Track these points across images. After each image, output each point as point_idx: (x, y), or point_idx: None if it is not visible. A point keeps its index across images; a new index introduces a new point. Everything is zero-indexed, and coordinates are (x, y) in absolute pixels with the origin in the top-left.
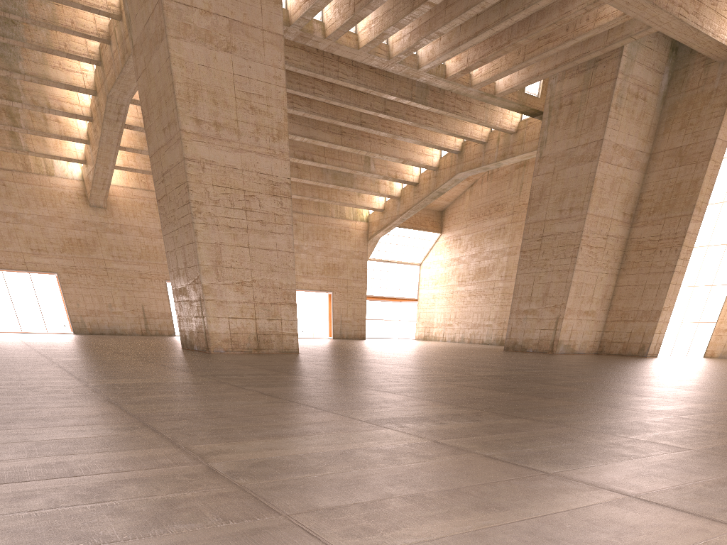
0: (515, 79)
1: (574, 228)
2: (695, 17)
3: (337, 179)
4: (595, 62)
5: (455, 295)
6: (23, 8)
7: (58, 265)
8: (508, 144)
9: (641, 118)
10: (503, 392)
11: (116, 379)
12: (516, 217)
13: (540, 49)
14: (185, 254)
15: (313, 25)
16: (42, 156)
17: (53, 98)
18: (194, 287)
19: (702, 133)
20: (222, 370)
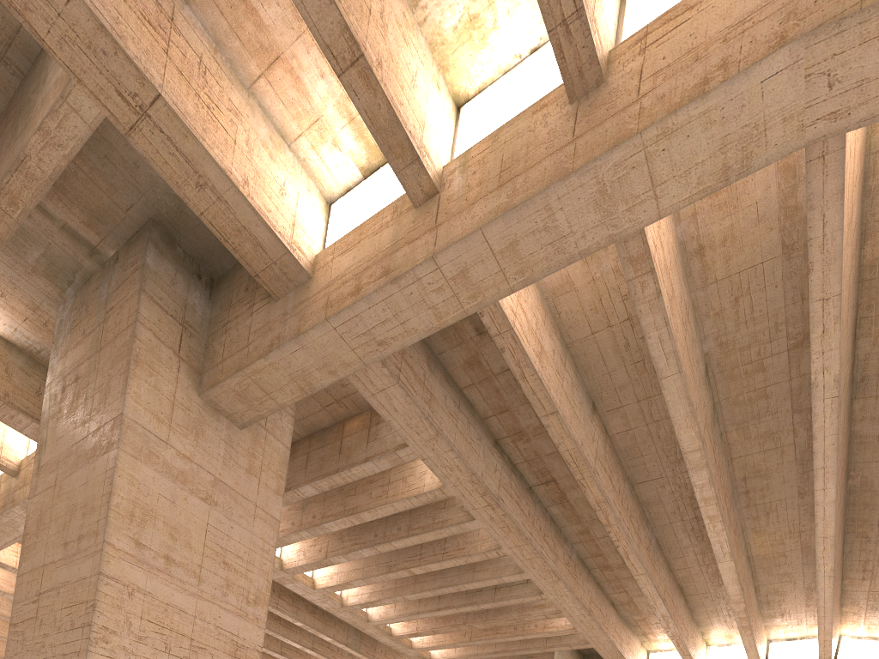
0: (452, 653)
1: None
2: (620, 646)
3: None
4: (527, 657)
5: None
6: None
7: None
8: None
9: None
10: None
11: None
12: None
13: (488, 636)
14: None
15: None
16: None
17: None
18: None
19: None
20: None
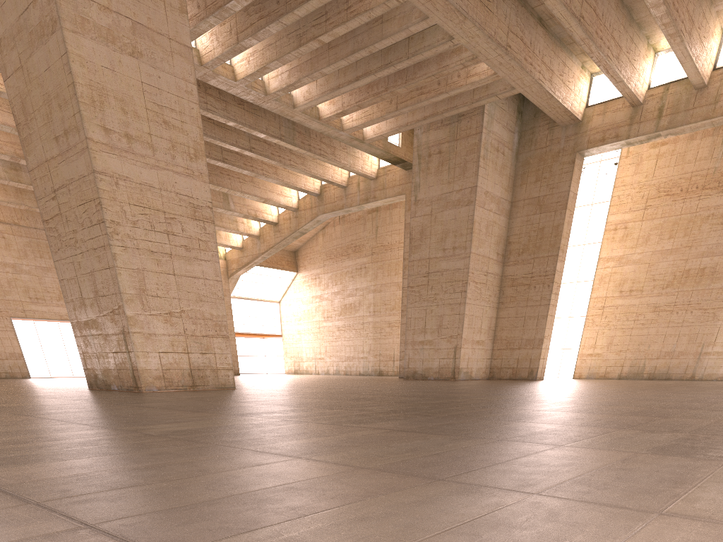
0: (384, 127)
1: (460, 265)
2: (550, 84)
3: None
4: (458, 116)
5: (322, 330)
6: None
7: None
8: (370, 189)
9: (502, 170)
10: (602, 414)
11: (154, 425)
12: (376, 257)
13: (413, 99)
14: (96, 281)
15: None
16: None
17: None
18: (112, 318)
19: (556, 185)
20: (233, 408)
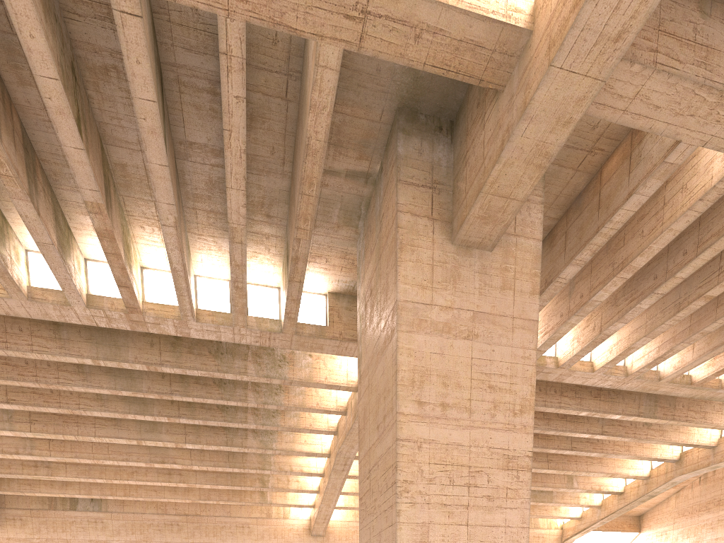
0: None
1: None
2: None
3: (537, 498)
4: None
5: None
6: (280, 400)
7: None
8: None
9: None
10: None
11: None
12: None
13: None
14: (381, 540)
15: (545, 360)
16: (281, 505)
17: (296, 465)
18: None
19: None
20: None
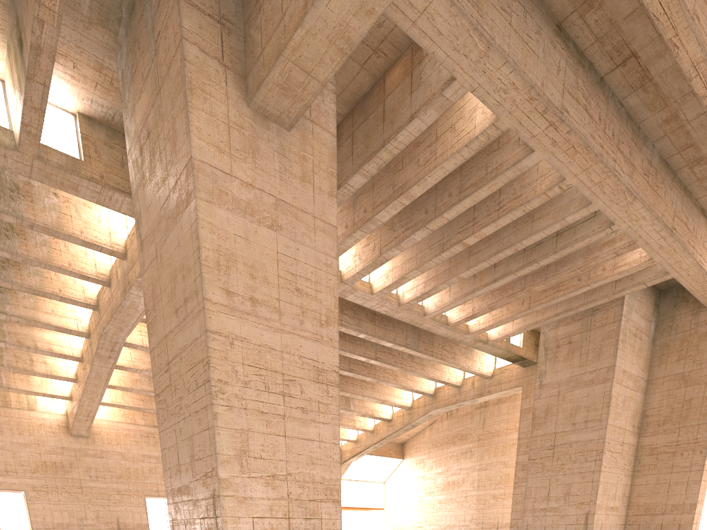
0: (510, 328)
1: (594, 436)
2: None
3: None
4: (592, 311)
5: (423, 503)
6: (14, 247)
7: (27, 483)
8: (484, 385)
9: (639, 352)
10: None
11: None
12: (482, 442)
13: (548, 297)
14: (193, 445)
15: None
16: (24, 392)
17: (42, 341)
18: (204, 482)
19: (705, 360)
20: None
